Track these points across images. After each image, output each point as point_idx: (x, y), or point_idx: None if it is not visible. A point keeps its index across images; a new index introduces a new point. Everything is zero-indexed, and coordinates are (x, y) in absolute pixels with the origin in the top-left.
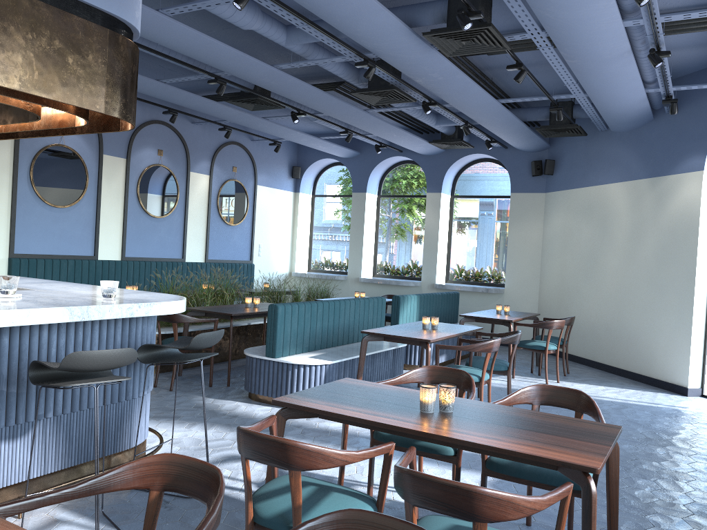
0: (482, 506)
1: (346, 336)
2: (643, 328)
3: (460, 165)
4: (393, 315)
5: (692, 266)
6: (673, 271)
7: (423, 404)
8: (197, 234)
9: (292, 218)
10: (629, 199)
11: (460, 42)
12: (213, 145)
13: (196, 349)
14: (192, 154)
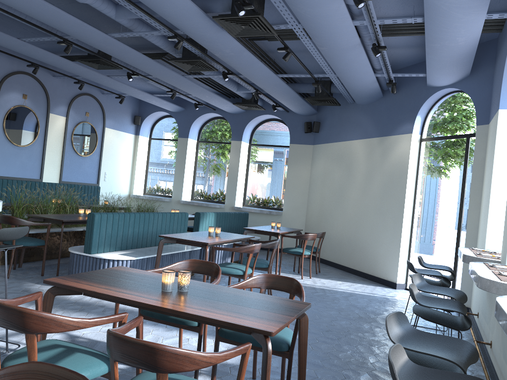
0: (163, 360)
1: (154, 240)
2: (370, 241)
3: (256, 122)
4: (195, 226)
5: (402, 199)
6: (391, 202)
7: (163, 284)
8: (54, 161)
9: (133, 154)
10: (365, 151)
11: (241, 26)
12: (70, 95)
13: (0, 241)
14: (52, 100)
